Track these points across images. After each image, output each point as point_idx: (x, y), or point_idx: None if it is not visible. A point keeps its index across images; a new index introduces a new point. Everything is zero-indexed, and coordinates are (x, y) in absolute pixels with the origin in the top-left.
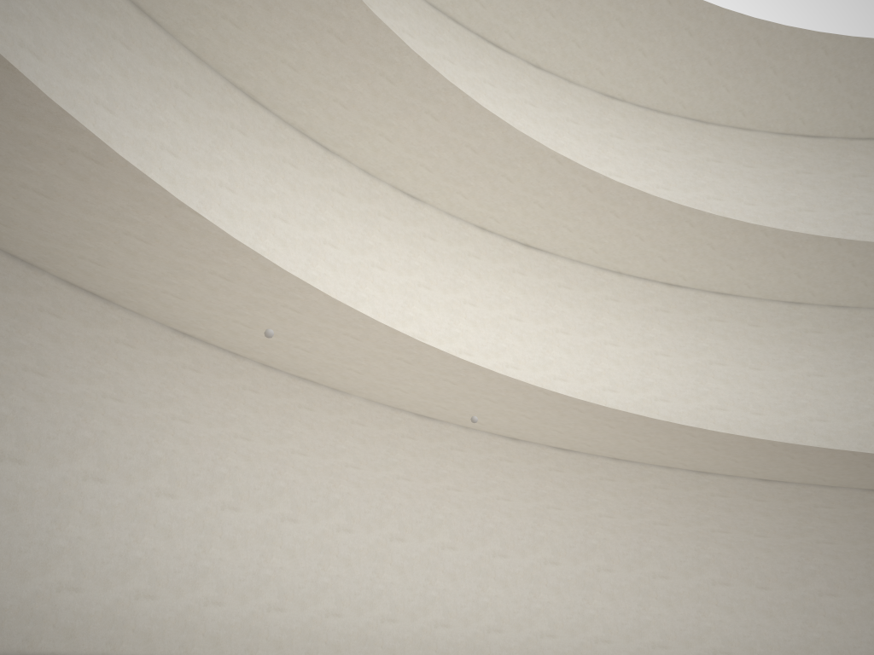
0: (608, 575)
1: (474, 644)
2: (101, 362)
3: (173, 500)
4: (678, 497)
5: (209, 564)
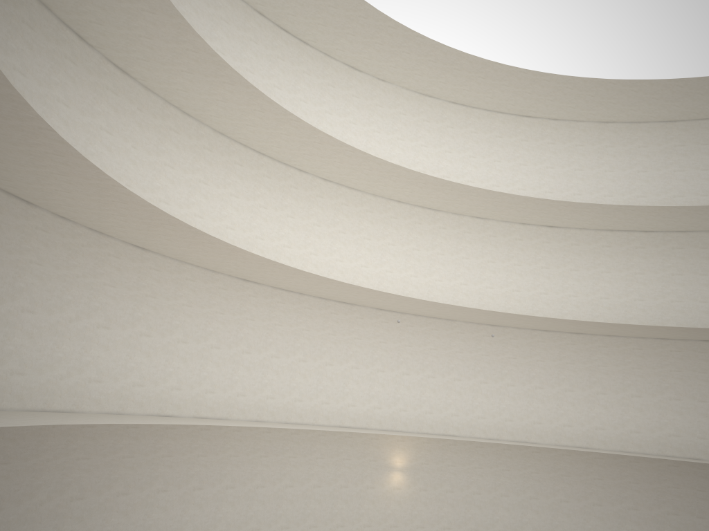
0: (603, 396)
1: (526, 429)
2: (352, 326)
3: (383, 372)
4: (648, 353)
5: (399, 395)
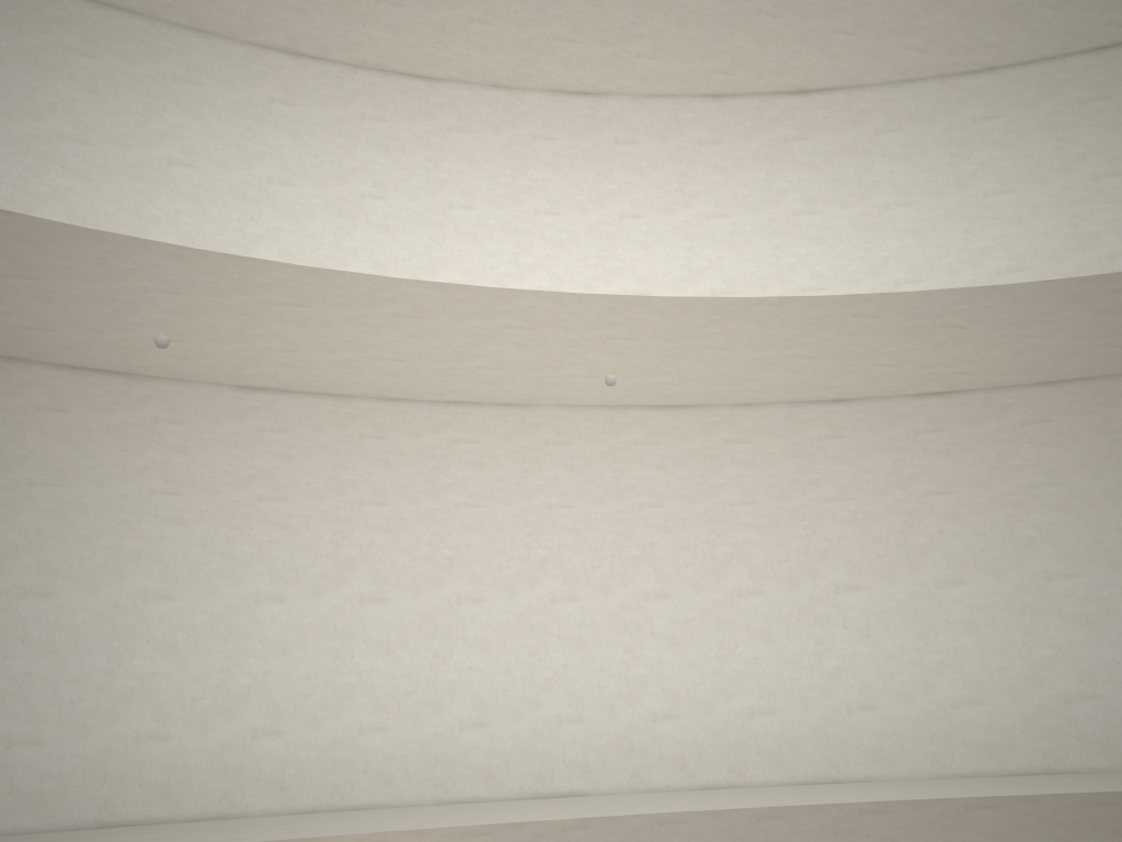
0: (1071, 583)
1: (827, 734)
2: (138, 453)
3: (283, 604)
4: None
5: (355, 679)
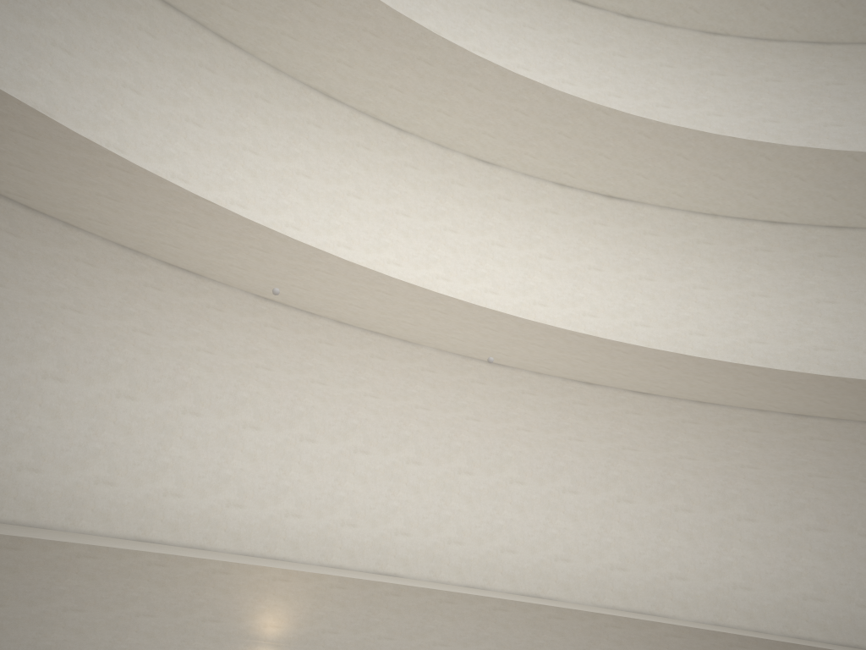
0: (687, 515)
1: (541, 570)
2: (195, 324)
3: (257, 431)
4: (771, 441)
5: (289, 484)
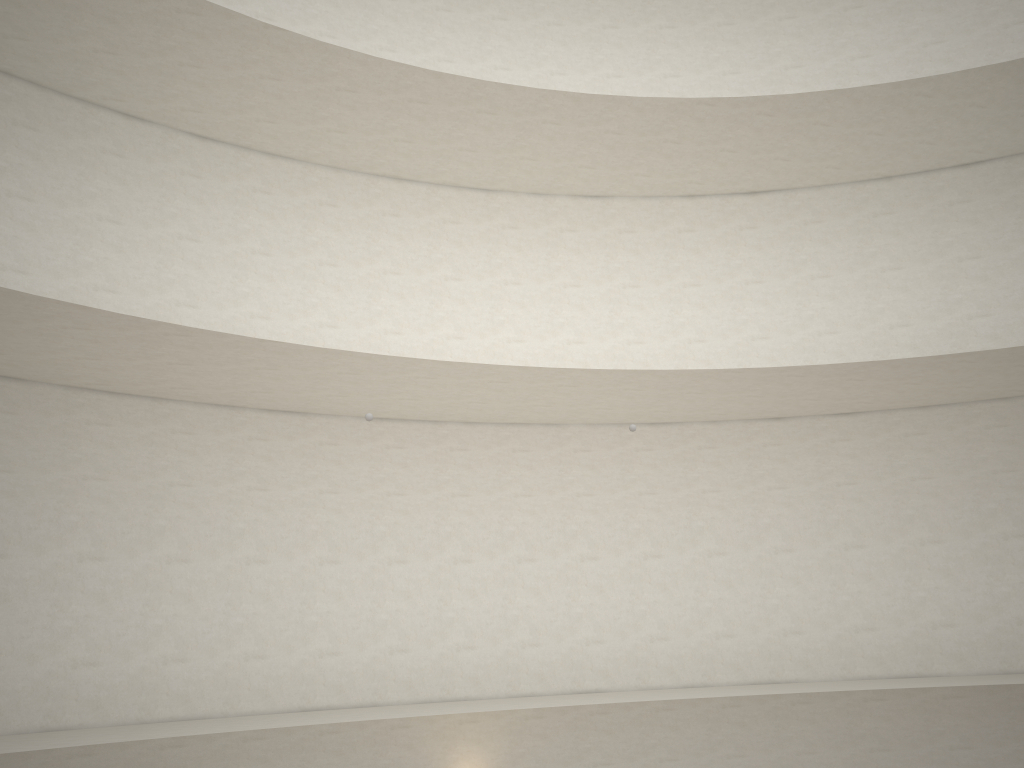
0: (938, 547)
1: (769, 650)
2: (311, 466)
3: (405, 565)
4: None
5: (453, 614)
